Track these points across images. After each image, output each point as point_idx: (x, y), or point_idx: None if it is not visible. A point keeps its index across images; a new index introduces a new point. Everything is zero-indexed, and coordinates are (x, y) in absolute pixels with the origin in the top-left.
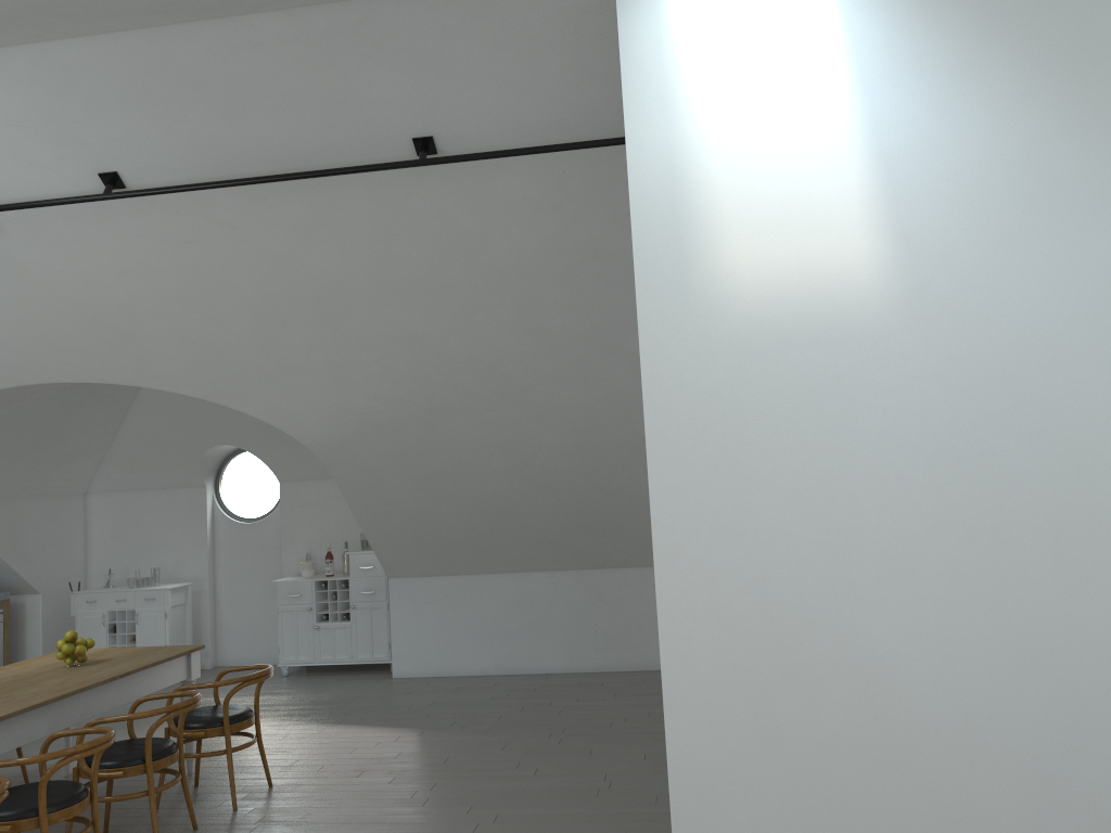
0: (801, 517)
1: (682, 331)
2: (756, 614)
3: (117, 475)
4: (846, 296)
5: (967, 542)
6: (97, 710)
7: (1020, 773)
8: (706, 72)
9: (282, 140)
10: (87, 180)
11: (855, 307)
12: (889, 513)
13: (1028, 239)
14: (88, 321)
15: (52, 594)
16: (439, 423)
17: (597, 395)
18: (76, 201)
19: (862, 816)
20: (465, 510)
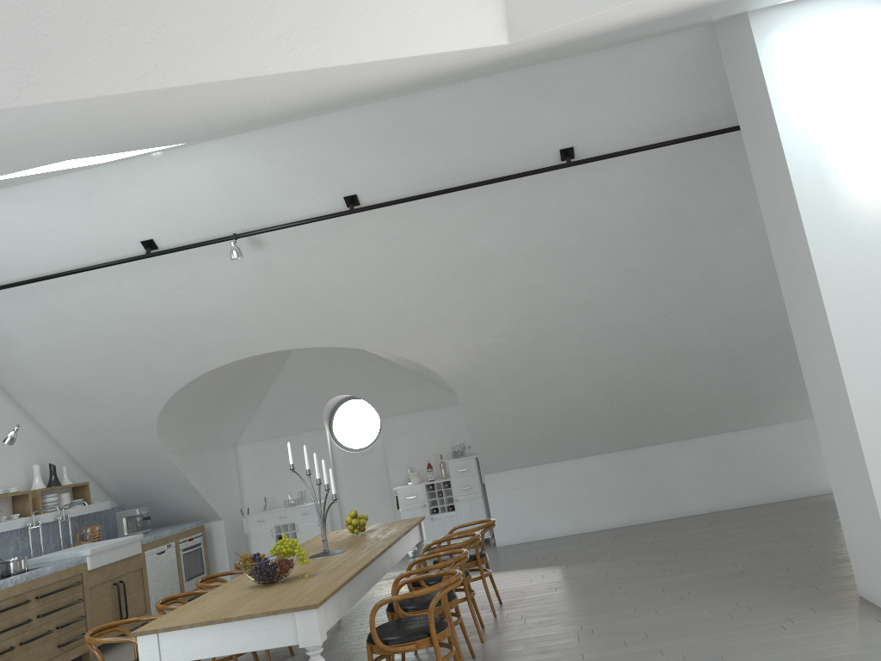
0: None
1: (835, 237)
2: None
3: (260, 428)
4: None
5: None
6: (401, 555)
7: None
8: (821, 80)
9: (472, 160)
10: (334, 202)
11: None
12: None
13: None
14: (310, 303)
15: (228, 520)
16: (542, 349)
17: (655, 315)
18: (332, 216)
19: None
20: (549, 413)
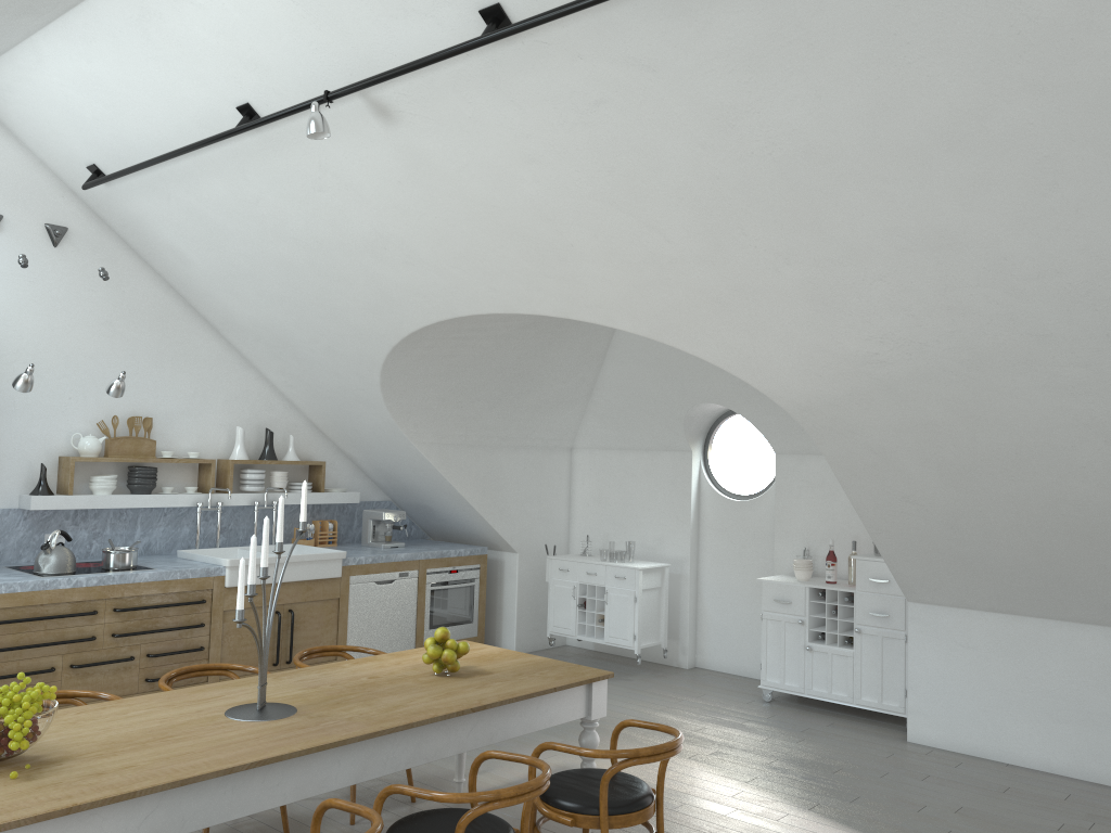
0: None
1: None
2: None
3: (600, 431)
4: None
5: None
6: (434, 754)
7: None
8: None
9: None
10: (468, 24)
11: None
12: None
13: None
14: (505, 232)
15: (530, 555)
16: (987, 383)
17: None
18: (452, 52)
19: None
20: (1029, 523)
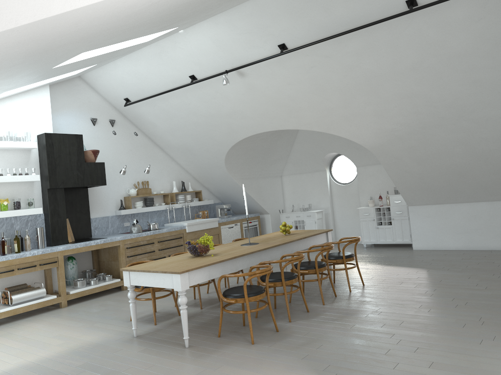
0: None
1: None
2: None
3: (292, 168)
4: None
5: None
6: (296, 250)
7: None
8: None
9: (347, 15)
10: (273, 49)
11: None
12: None
13: None
14: (278, 105)
15: (273, 214)
16: (427, 133)
17: None
18: (270, 58)
19: None
20: (443, 173)
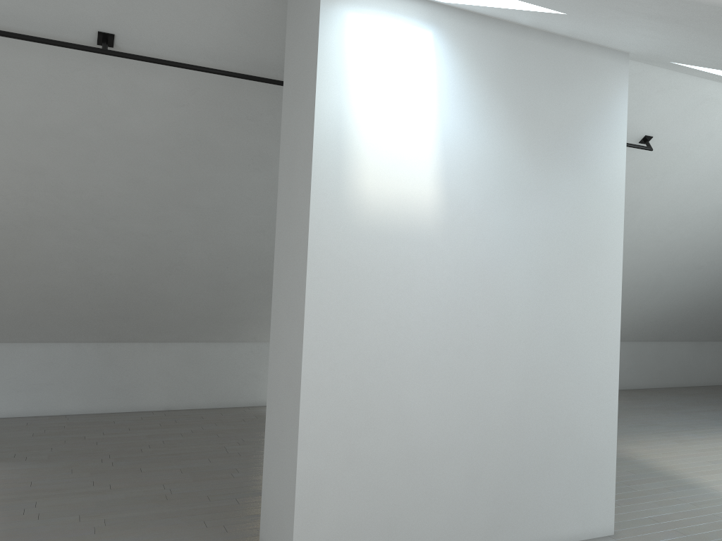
0: (382, 336)
1: (334, 222)
2: (354, 390)
3: None
4: (418, 217)
5: (455, 354)
6: None
7: (463, 470)
8: (365, 70)
9: None
10: None
11: (422, 224)
12: (424, 337)
13: (498, 203)
14: None
15: None
16: (31, 233)
17: (161, 229)
18: None
19: (392, 498)
20: (26, 296)
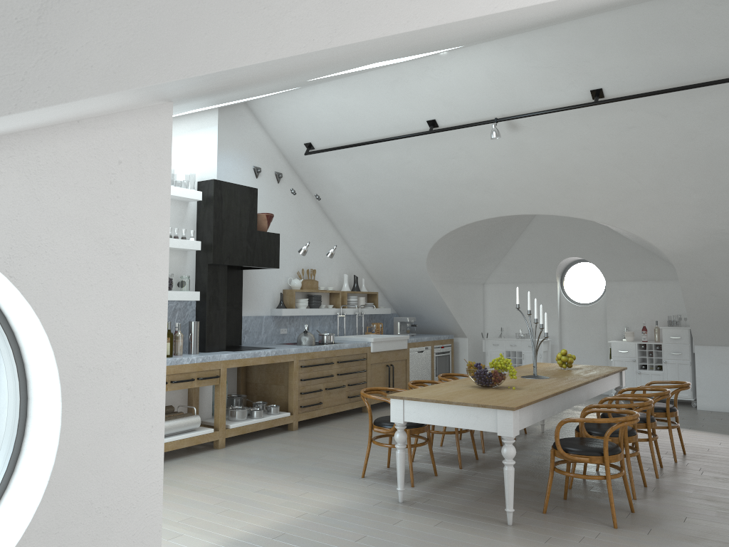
0: None
1: None
2: None
3: (504, 273)
4: None
5: None
6: (597, 393)
7: None
8: None
9: (719, 59)
10: (581, 95)
11: None
12: None
13: None
14: (552, 178)
15: (471, 339)
16: None
17: None
18: (577, 107)
19: None
20: None
